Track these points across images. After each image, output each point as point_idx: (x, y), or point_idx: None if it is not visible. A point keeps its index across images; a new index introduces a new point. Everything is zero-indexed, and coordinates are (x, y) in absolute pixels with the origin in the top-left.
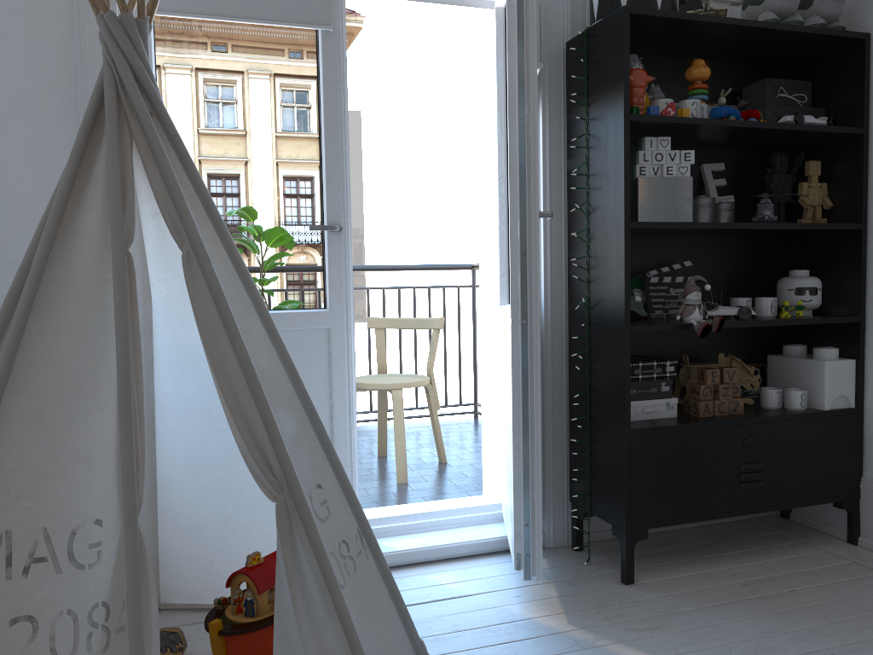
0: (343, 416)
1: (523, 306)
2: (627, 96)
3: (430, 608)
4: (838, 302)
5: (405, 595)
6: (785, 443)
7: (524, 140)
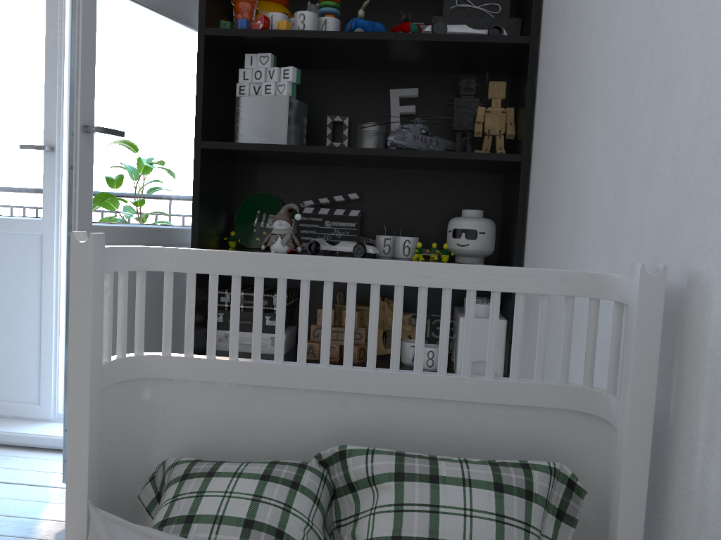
0: (50, 312)
1: (70, 218)
2: (202, 9)
3: (2, 488)
4: (510, 250)
5: (12, 473)
6: None
7: (75, 56)
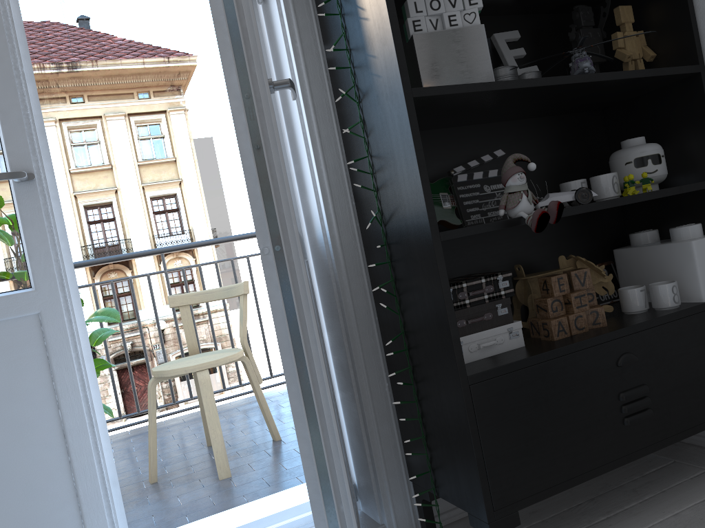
0: (81, 430)
1: (271, 225)
2: None
3: None
4: (686, 169)
5: None
6: (667, 354)
7: None
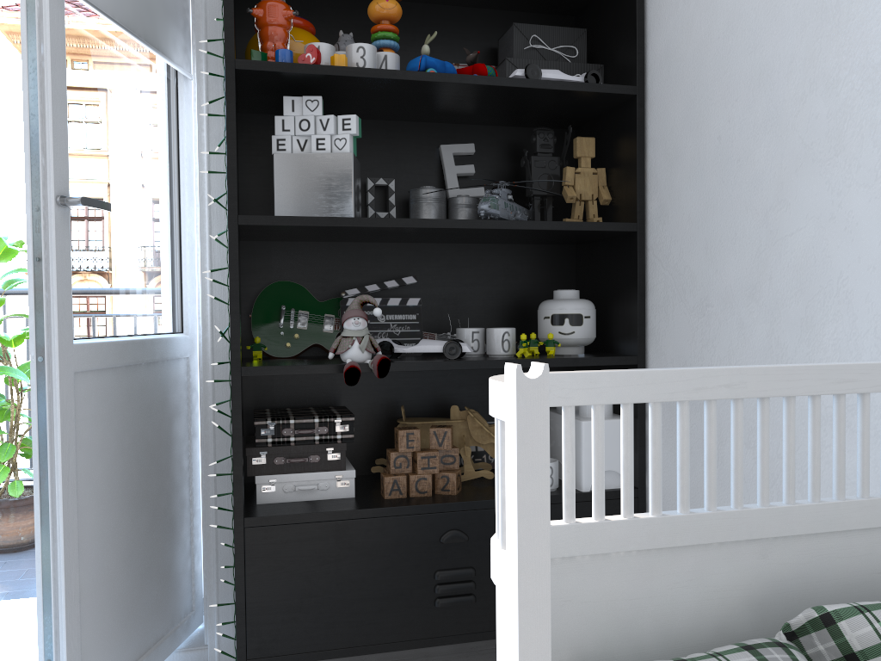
0: None
1: (39, 336)
2: (229, 34)
3: None
4: (619, 335)
5: None
6: None
7: (37, 92)
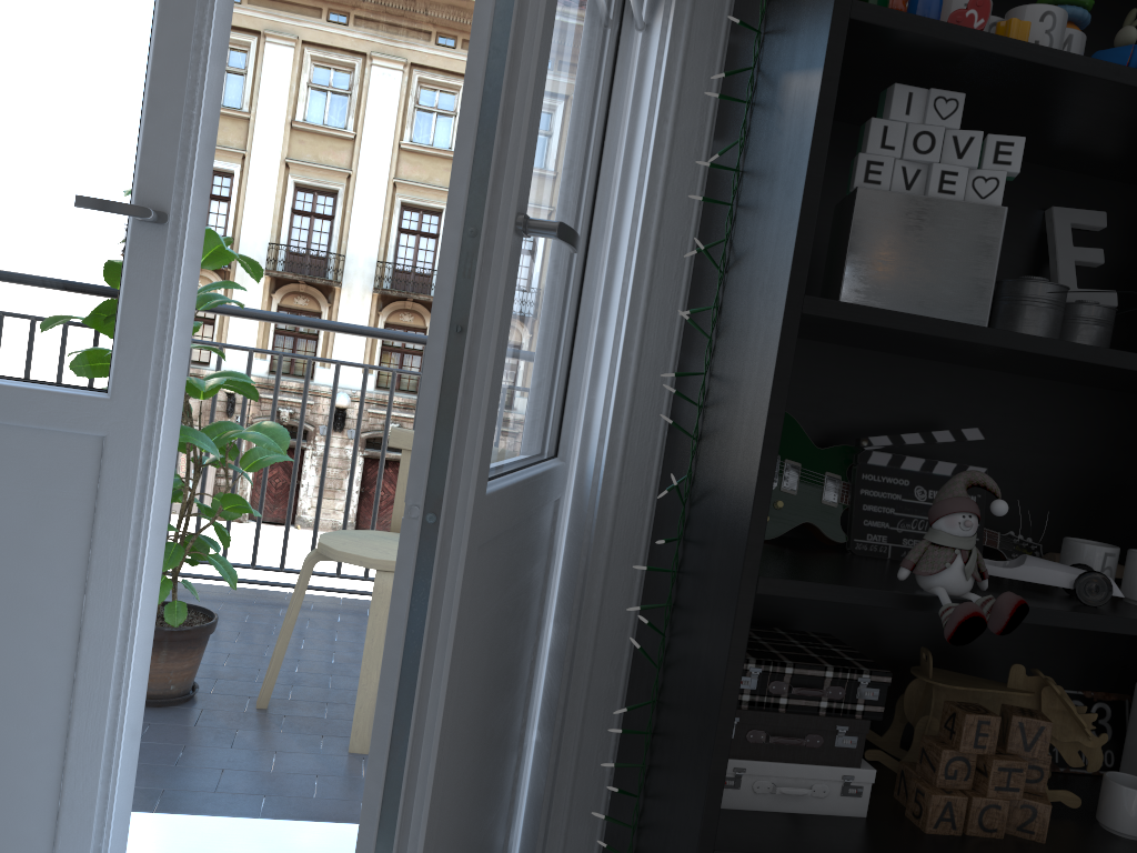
0: (106, 639)
1: (434, 475)
2: None
3: None
4: None
5: None
6: None
7: (512, 5)
